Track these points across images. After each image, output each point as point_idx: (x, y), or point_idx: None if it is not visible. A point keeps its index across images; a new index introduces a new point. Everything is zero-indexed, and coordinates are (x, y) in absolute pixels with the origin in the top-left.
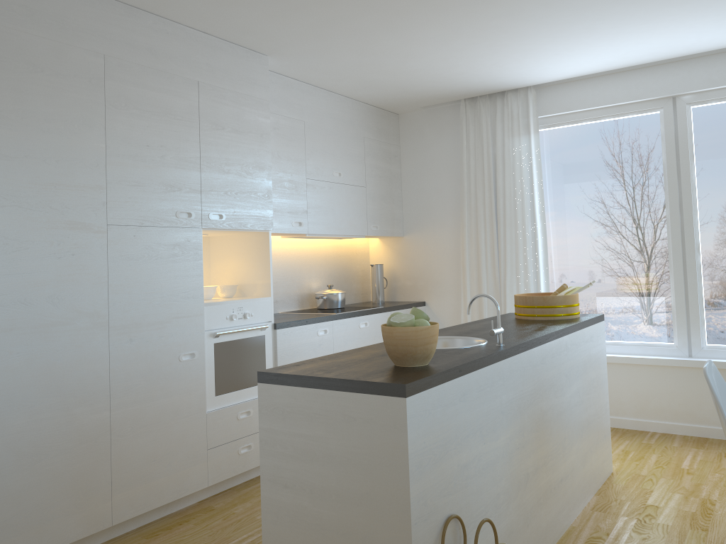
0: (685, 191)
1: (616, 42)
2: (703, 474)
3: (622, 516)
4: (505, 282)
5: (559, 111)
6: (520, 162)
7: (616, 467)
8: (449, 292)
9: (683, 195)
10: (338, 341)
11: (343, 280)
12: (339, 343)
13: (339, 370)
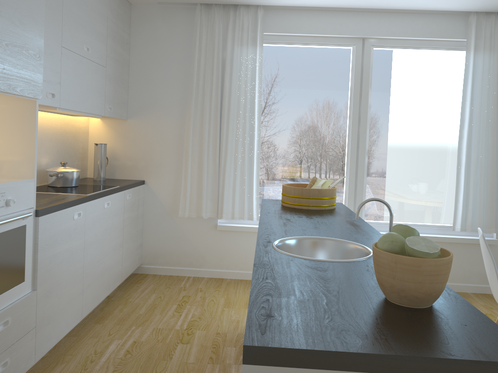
0: (363, 110)
1: None
2: None
3: None
4: (225, 168)
5: (280, 32)
6: (246, 68)
7: None
8: (169, 174)
9: (362, 112)
10: (88, 223)
11: (68, 157)
12: (89, 225)
13: (360, 326)
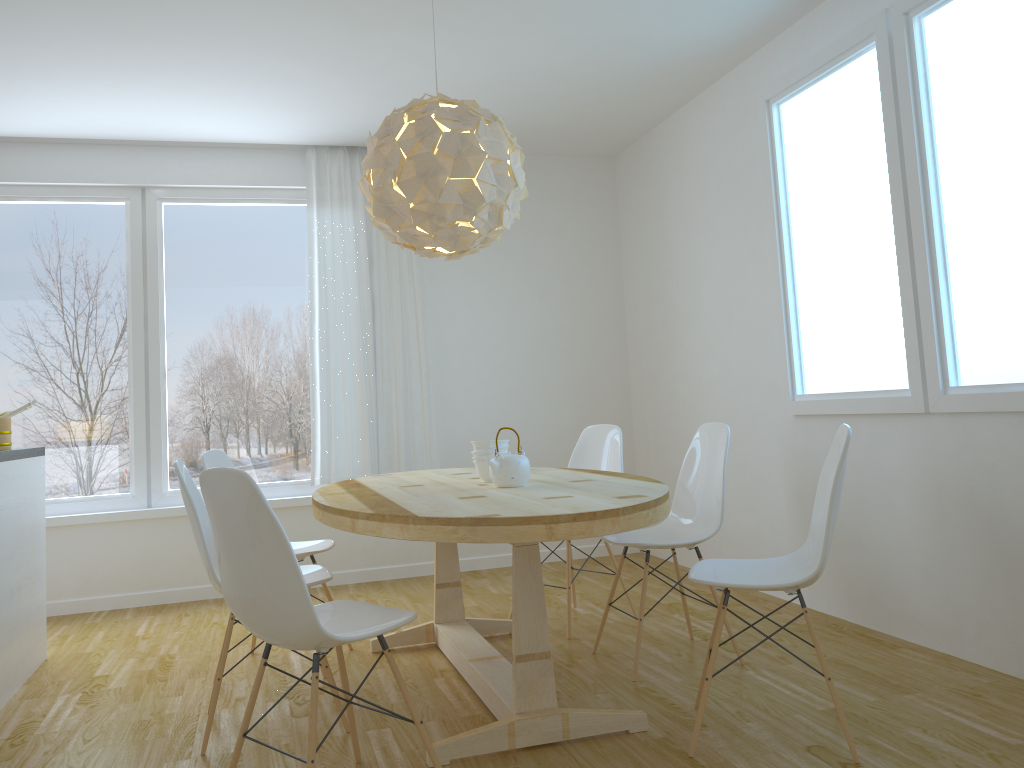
0: (152, 303)
1: (78, 102)
2: (162, 636)
3: (64, 694)
4: None
5: None
6: None
7: (52, 653)
8: None
9: (150, 307)
10: None
11: None
12: None
13: None
